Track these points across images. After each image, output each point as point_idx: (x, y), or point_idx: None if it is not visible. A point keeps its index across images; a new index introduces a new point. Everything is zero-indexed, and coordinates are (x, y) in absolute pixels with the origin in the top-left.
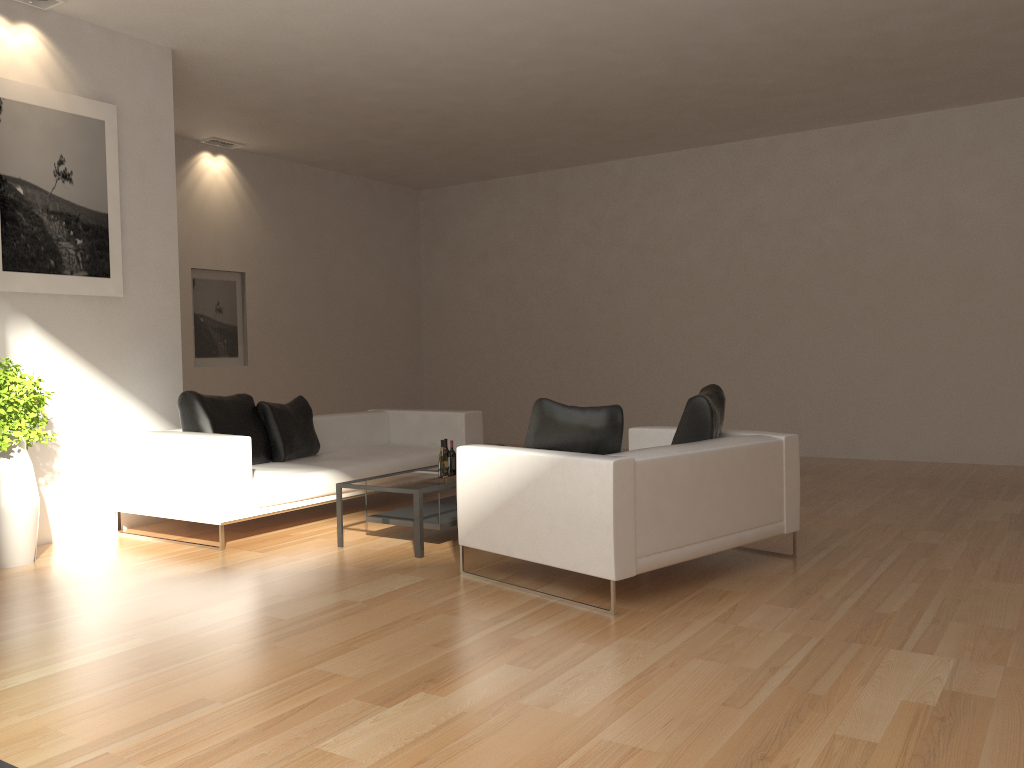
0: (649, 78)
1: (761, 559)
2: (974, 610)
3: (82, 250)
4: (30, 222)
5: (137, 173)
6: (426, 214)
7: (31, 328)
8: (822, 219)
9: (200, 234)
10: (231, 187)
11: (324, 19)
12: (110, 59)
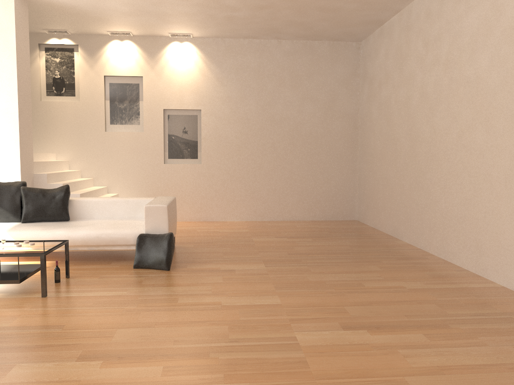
0: None
1: None
2: None
3: None
4: None
5: None
6: (362, 58)
7: None
8: None
9: (170, 89)
10: (192, 60)
11: None
12: None
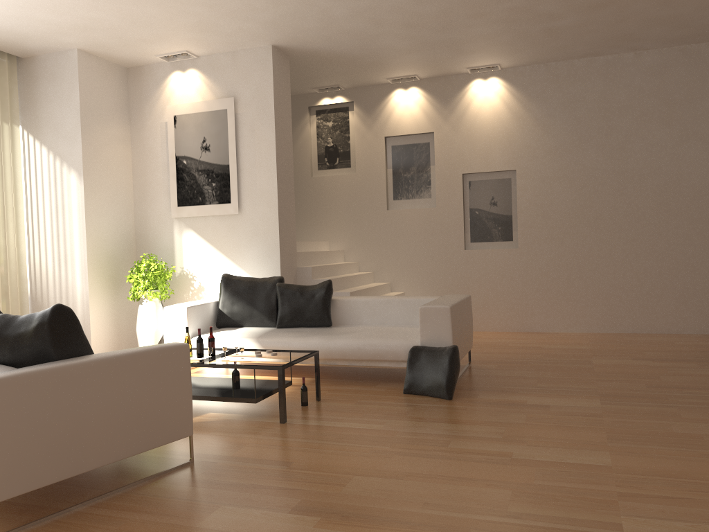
0: None
1: (5, 521)
2: None
3: (215, 189)
4: (189, 178)
5: (250, 134)
6: None
7: (194, 236)
8: None
9: (471, 146)
10: (502, 101)
11: None
12: (233, 69)
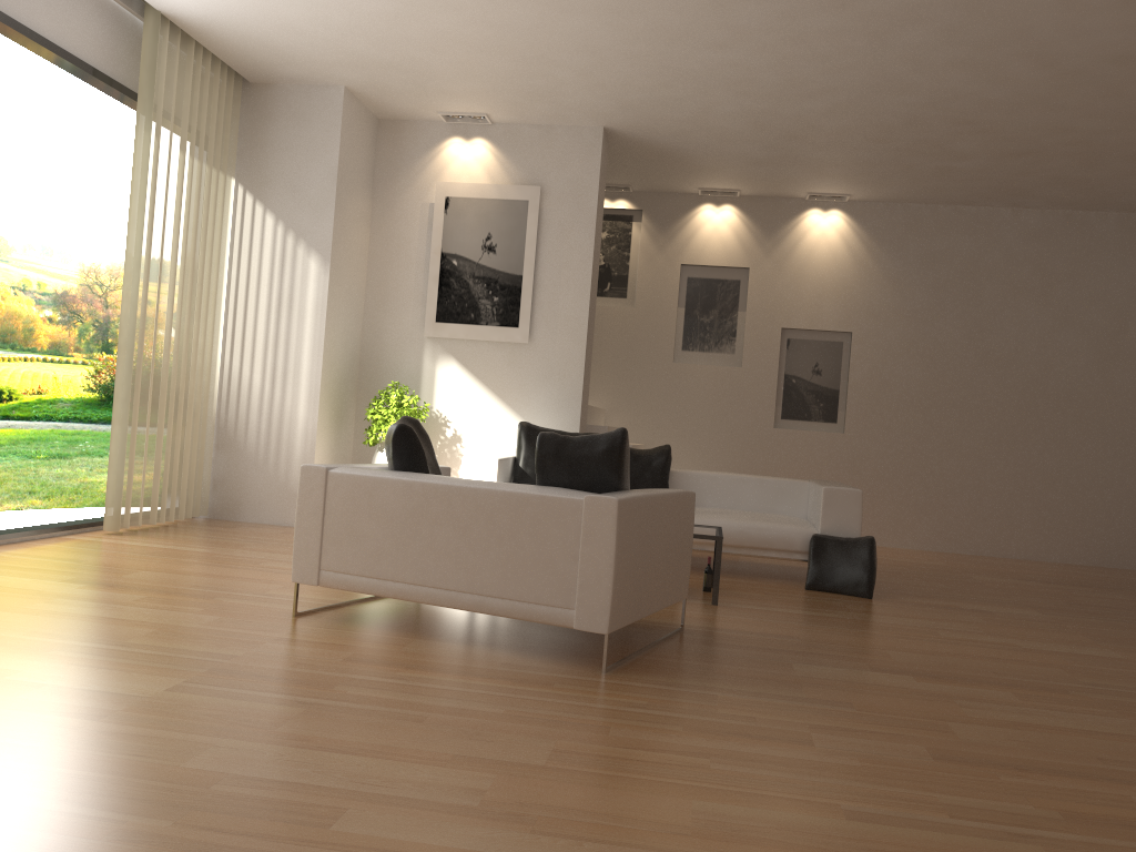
0: None
1: (578, 661)
2: (365, 723)
3: (497, 305)
4: (459, 286)
5: (556, 239)
6: None
7: (454, 365)
8: None
9: (797, 293)
10: (843, 242)
11: (620, 69)
12: (543, 149)
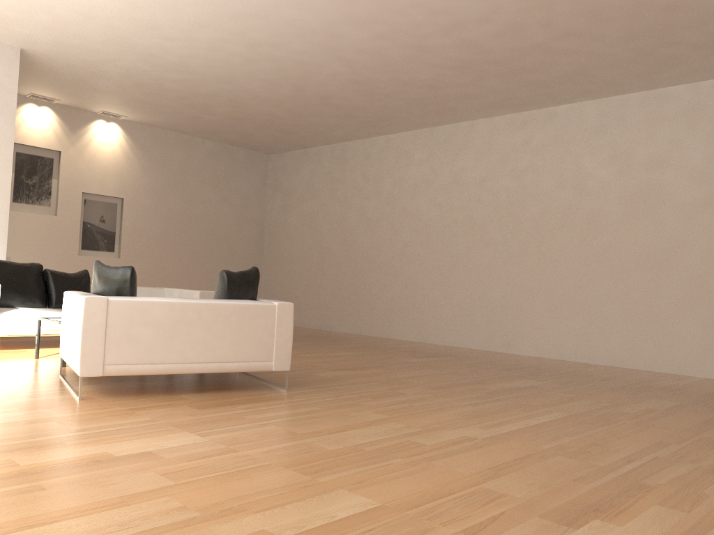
0: (338, 73)
1: (262, 388)
2: (308, 423)
3: None
4: None
5: None
6: (272, 170)
7: None
8: (499, 179)
9: (91, 171)
10: (118, 143)
11: (89, 28)
12: None
